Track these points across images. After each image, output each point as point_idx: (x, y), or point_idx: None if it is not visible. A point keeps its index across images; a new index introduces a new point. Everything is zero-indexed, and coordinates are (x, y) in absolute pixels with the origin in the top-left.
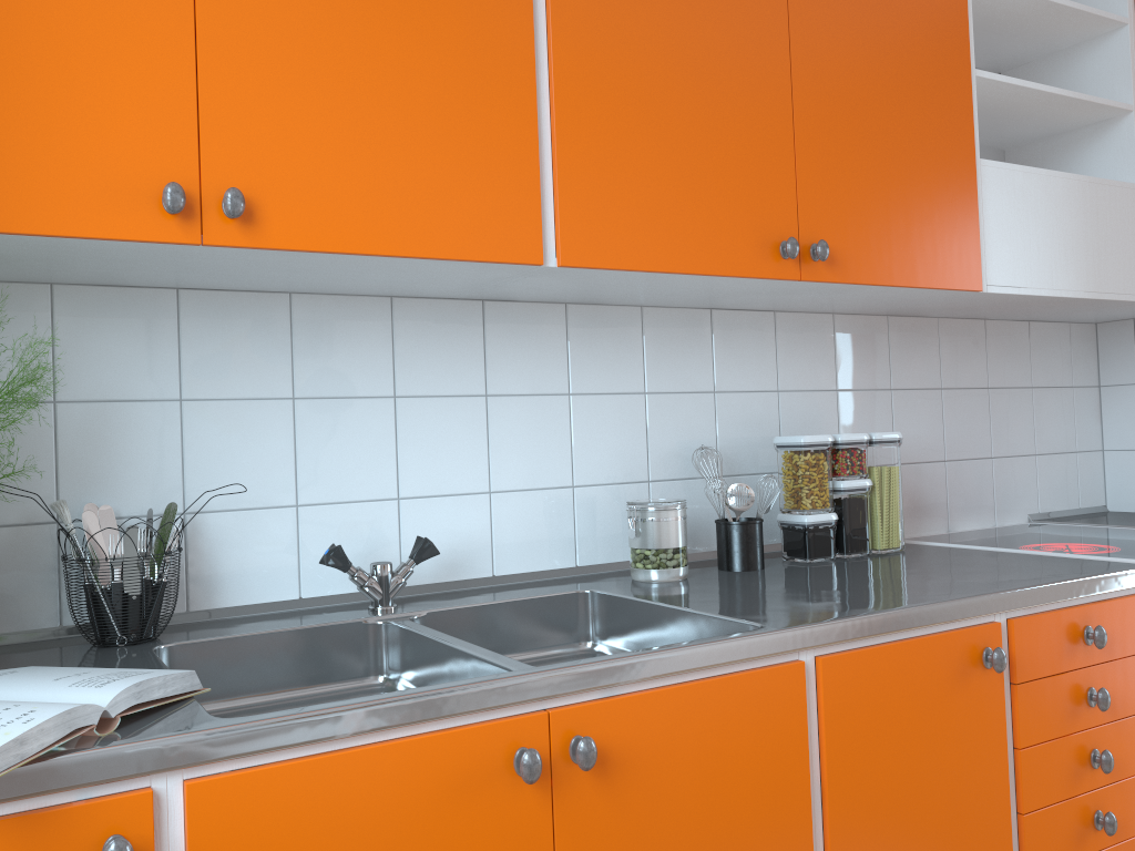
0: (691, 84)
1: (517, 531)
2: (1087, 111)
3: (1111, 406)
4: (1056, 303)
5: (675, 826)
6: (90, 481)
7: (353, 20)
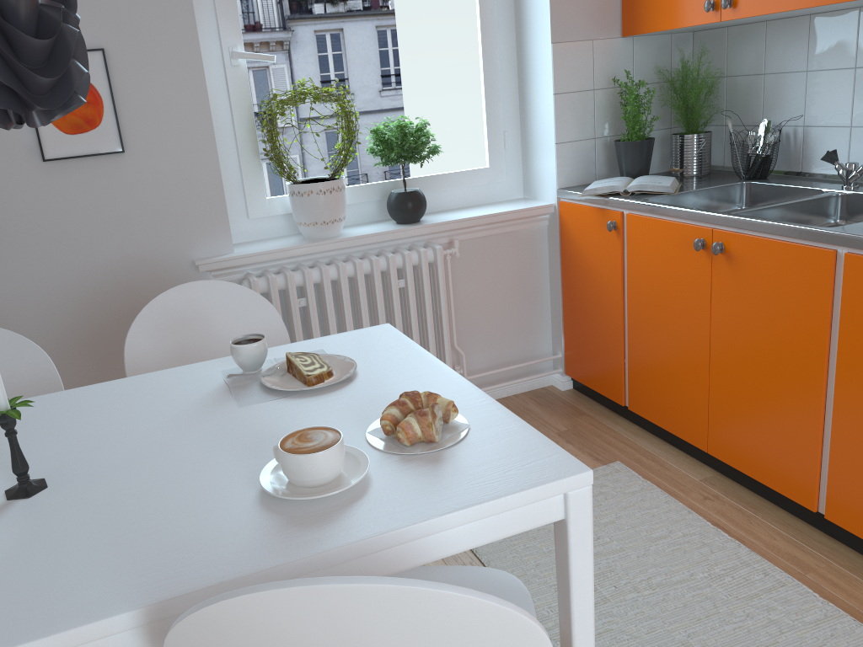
0: None
1: None
2: None
3: None
4: None
5: (756, 297)
6: (772, 109)
7: None
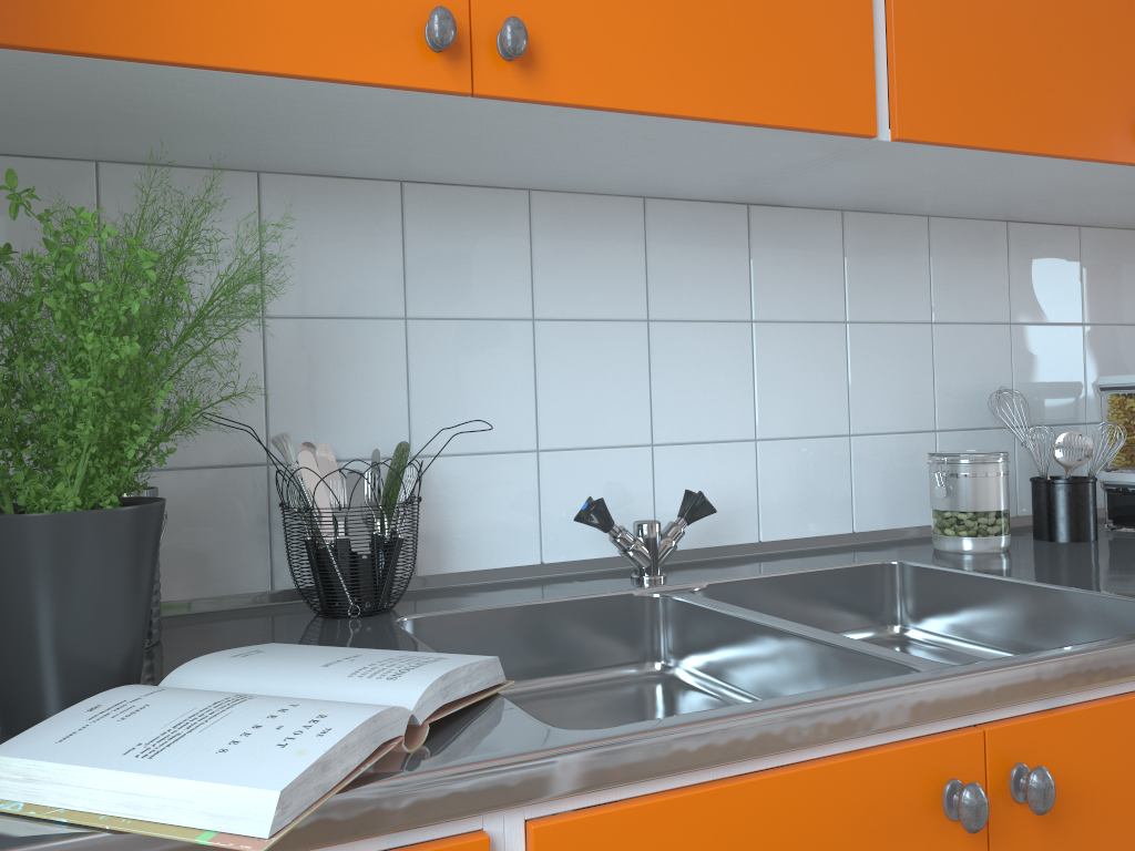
0: None
1: (786, 488)
2: None
3: None
4: None
5: None
6: (304, 415)
7: None
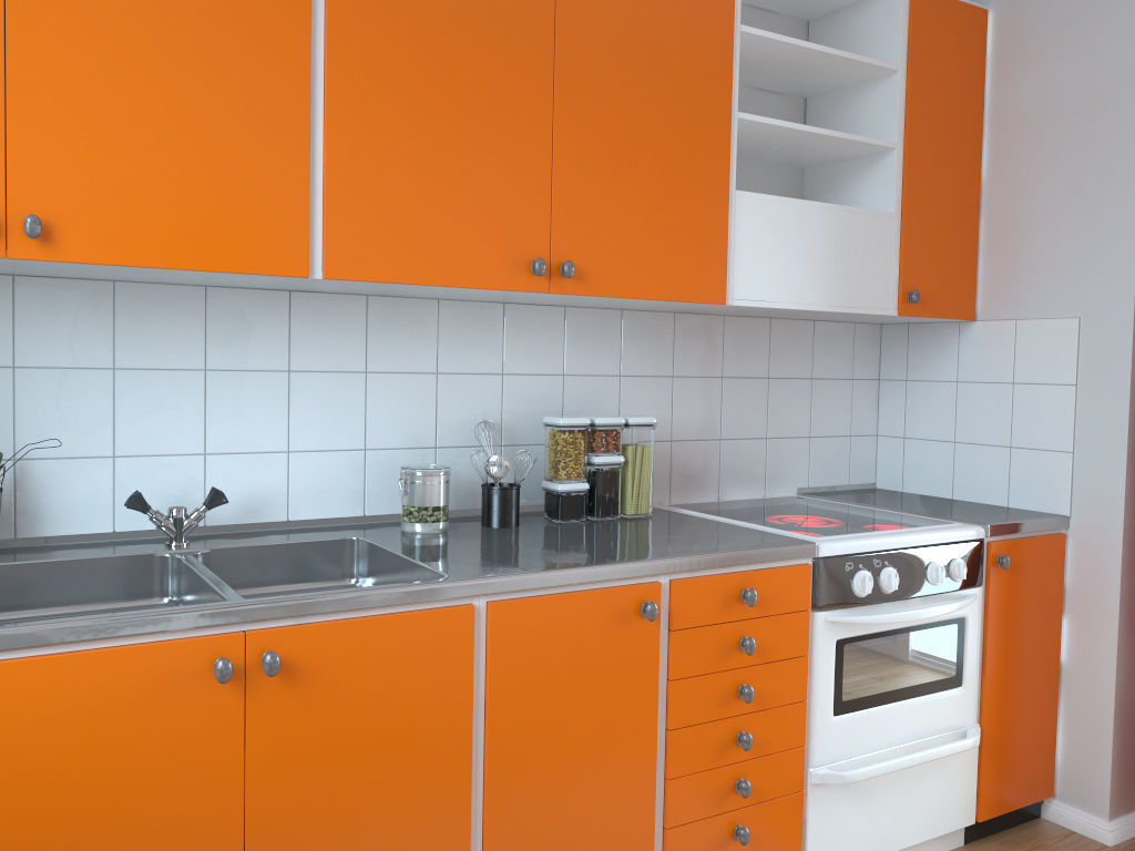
0: (456, 127)
1: (311, 484)
2: (856, 146)
3: (886, 397)
4: (811, 312)
5: (350, 721)
6: None
7: (145, 75)
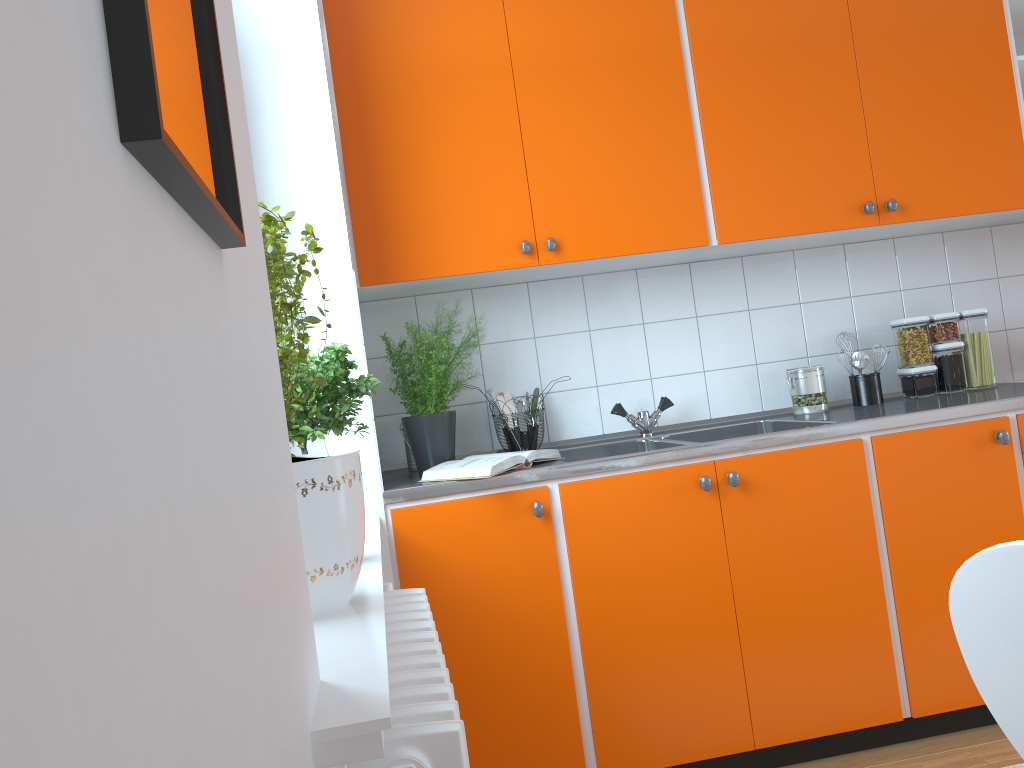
0: (791, 125)
1: (722, 392)
2: None
3: None
4: None
5: (788, 517)
6: (498, 381)
7: (596, 143)
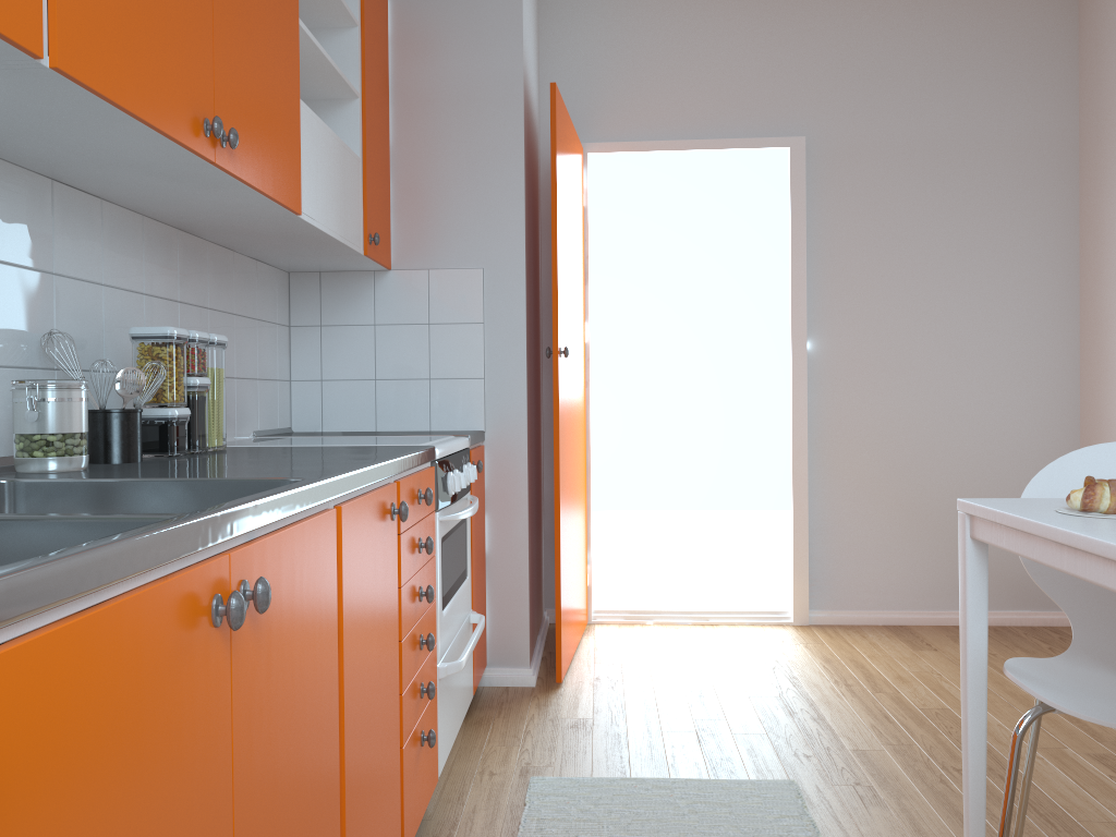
0: None
1: None
2: (334, 87)
3: (299, 343)
4: (315, 242)
5: (286, 671)
6: None
7: None
